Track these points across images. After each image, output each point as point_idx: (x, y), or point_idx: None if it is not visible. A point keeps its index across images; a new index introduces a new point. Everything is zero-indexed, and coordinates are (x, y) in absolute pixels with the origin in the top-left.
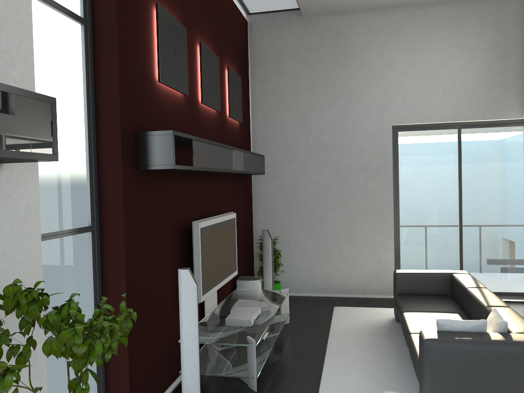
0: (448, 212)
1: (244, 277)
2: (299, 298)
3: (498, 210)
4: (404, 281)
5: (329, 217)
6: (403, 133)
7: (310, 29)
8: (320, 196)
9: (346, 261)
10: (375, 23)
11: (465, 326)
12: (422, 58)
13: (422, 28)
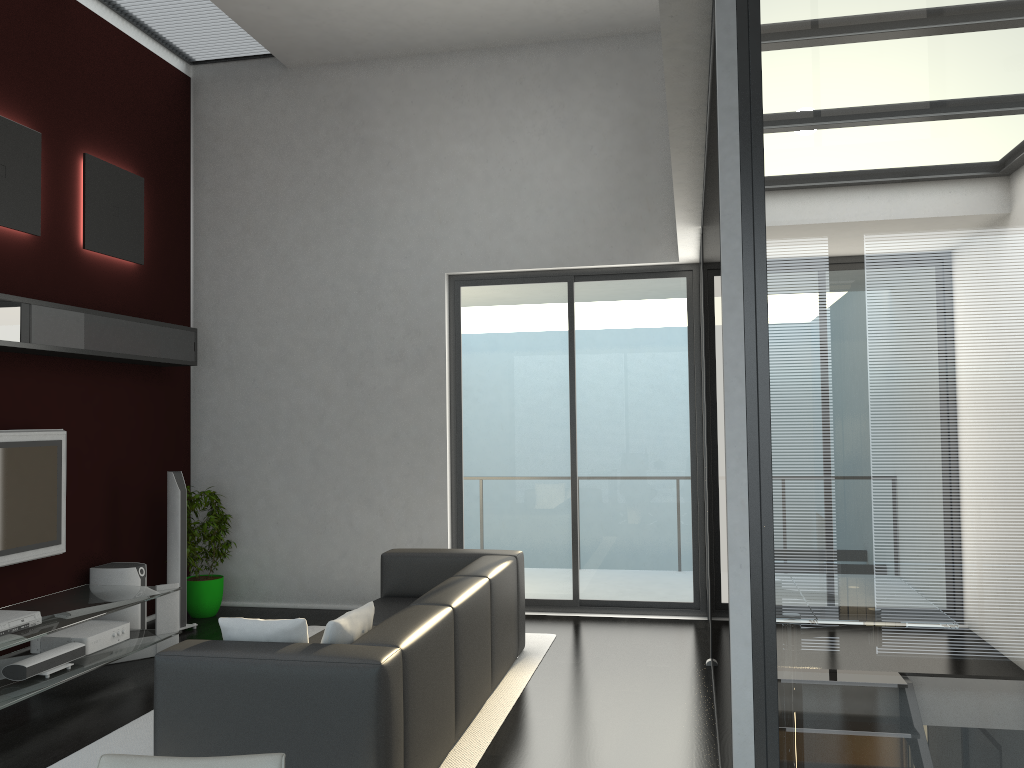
0: (551, 443)
1: (119, 562)
2: (265, 611)
3: (643, 439)
4: (395, 569)
5: (331, 452)
6: (470, 290)
7: (302, 93)
8: (315, 411)
9: (360, 538)
10: (416, 81)
11: (264, 632)
12: (499, 147)
13: (499, 92)
